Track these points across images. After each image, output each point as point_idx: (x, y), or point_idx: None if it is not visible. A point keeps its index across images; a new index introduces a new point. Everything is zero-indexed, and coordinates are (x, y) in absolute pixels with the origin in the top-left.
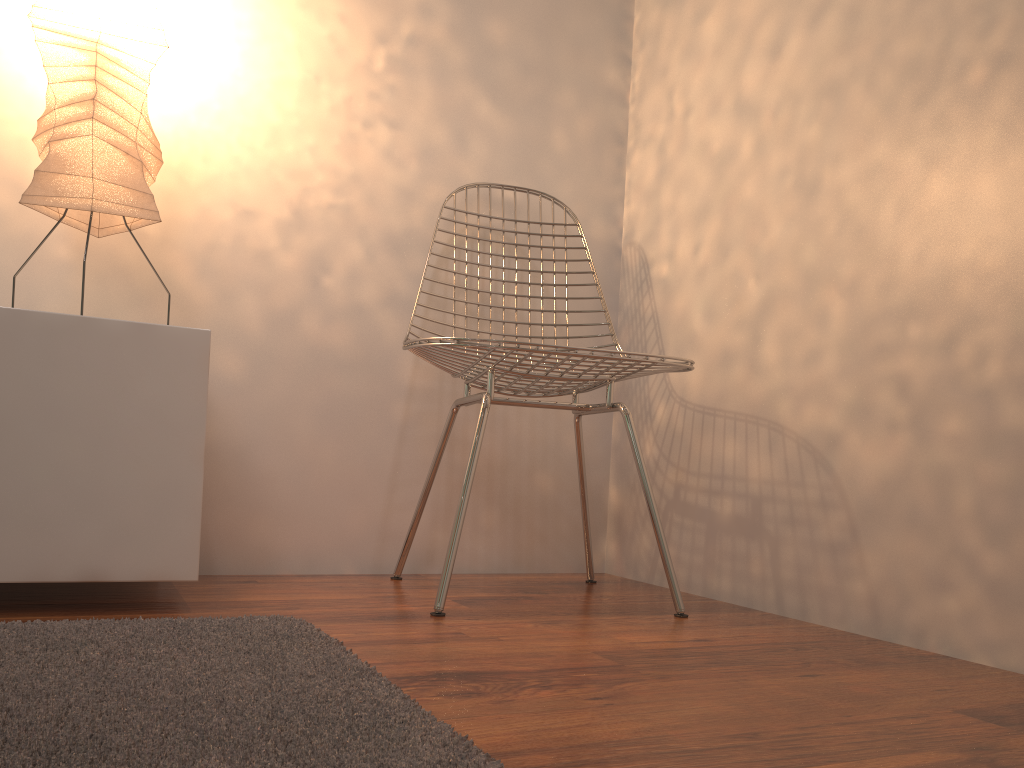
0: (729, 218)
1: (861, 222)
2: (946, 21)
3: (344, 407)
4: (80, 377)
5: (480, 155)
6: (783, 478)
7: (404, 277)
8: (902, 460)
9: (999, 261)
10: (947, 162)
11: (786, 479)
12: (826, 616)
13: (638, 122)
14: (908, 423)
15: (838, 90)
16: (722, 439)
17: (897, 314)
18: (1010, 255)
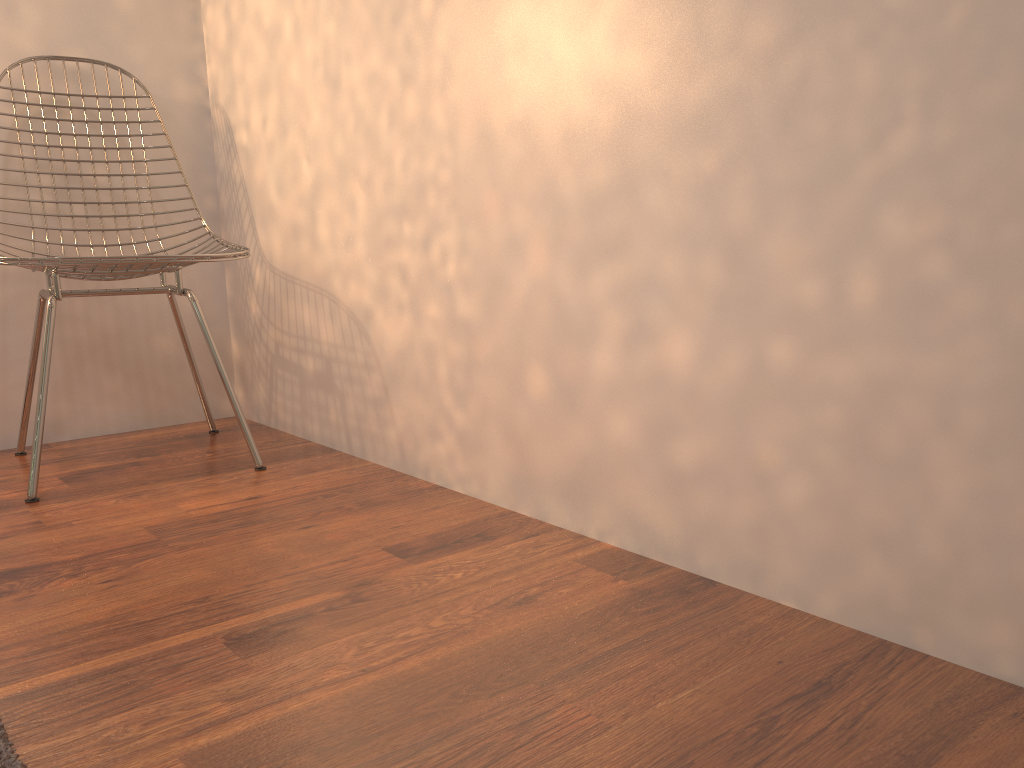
0: (284, 97)
1: (369, 124)
2: None
3: None
4: None
5: (34, 22)
6: (342, 343)
7: None
8: (408, 335)
9: (449, 179)
10: (415, 83)
11: (344, 344)
12: (376, 456)
13: None
14: (409, 306)
15: None
16: (301, 305)
17: (396, 212)
18: (454, 175)
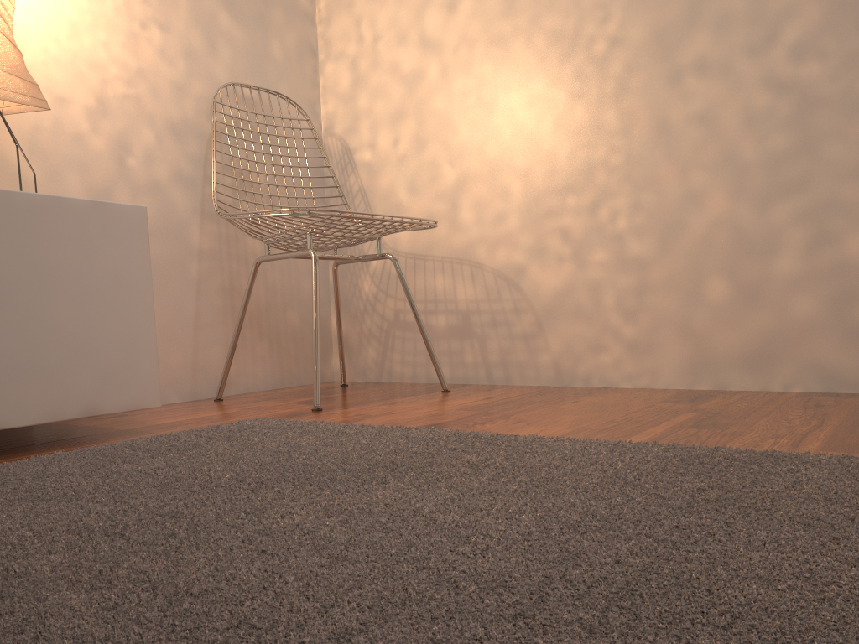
0: (423, 121)
1: (529, 131)
2: (578, 10)
3: (155, 268)
4: (61, 248)
5: (226, 58)
6: (485, 297)
7: (185, 158)
8: (568, 279)
9: (621, 160)
10: (585, 99)
11: (487, 298)
12: (524, 379)
13: (328, 40)
14: (571, 257)
15: (504, 42)
16: (433, 276)
17: (558, 191)
18: (627, 157)
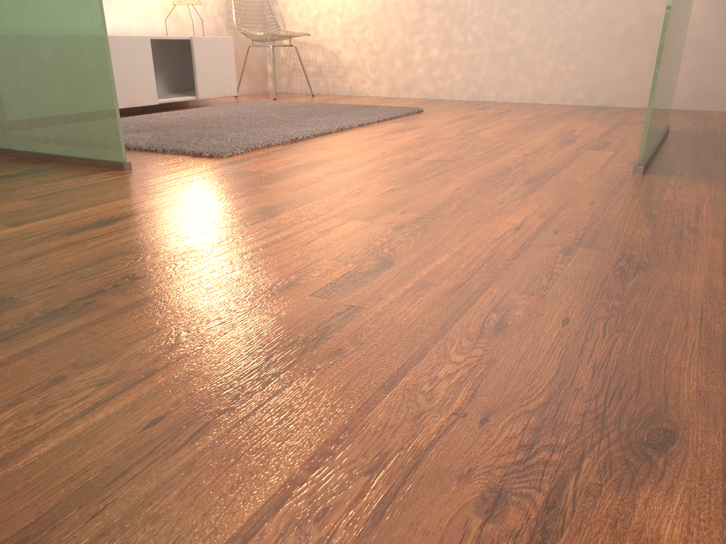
0: None
1: None
2: None
3: None
4: (217, 51)
5: None
6: (327, 61)
7: (221, 5)
8: (355, 56)
9: (371, 15)
10: None
11: (327, 61)
12: (340, 92)
13: None
14: (355, 48)
15: None
16: (308, 51)
17: (352, 23)
18: (373, 15)
